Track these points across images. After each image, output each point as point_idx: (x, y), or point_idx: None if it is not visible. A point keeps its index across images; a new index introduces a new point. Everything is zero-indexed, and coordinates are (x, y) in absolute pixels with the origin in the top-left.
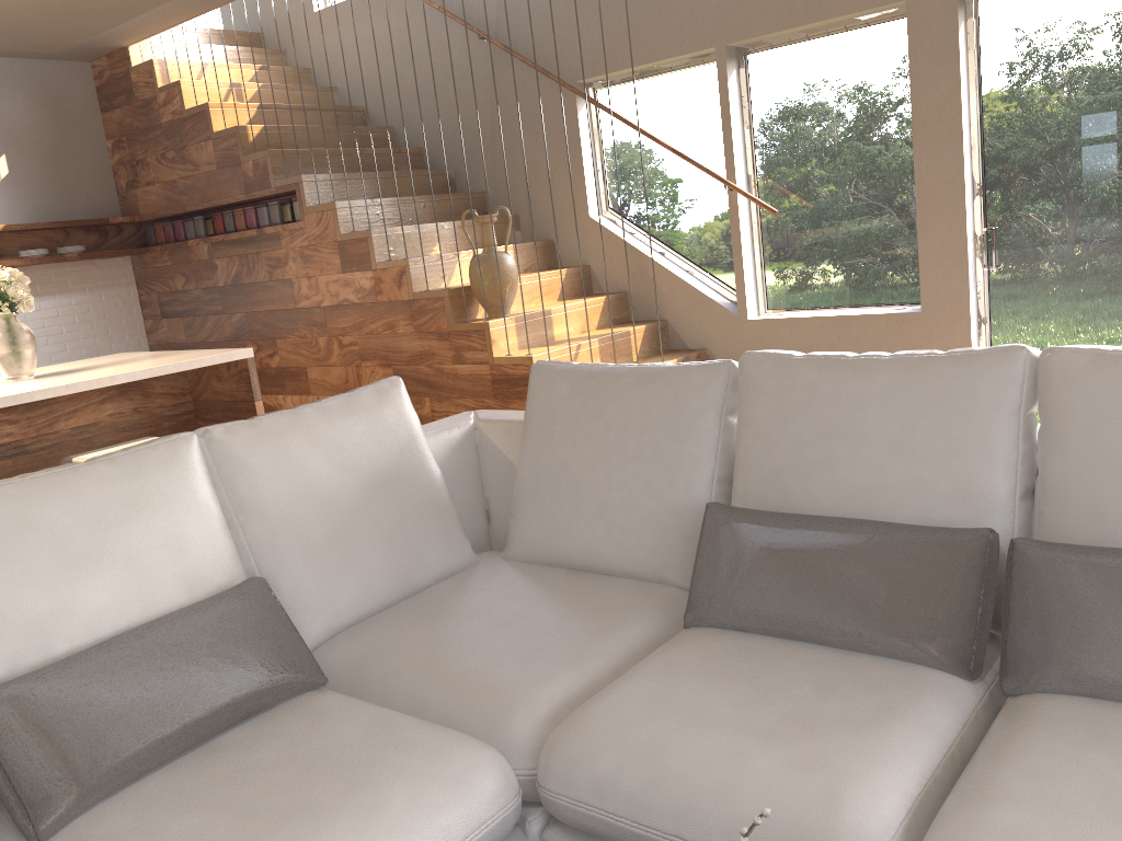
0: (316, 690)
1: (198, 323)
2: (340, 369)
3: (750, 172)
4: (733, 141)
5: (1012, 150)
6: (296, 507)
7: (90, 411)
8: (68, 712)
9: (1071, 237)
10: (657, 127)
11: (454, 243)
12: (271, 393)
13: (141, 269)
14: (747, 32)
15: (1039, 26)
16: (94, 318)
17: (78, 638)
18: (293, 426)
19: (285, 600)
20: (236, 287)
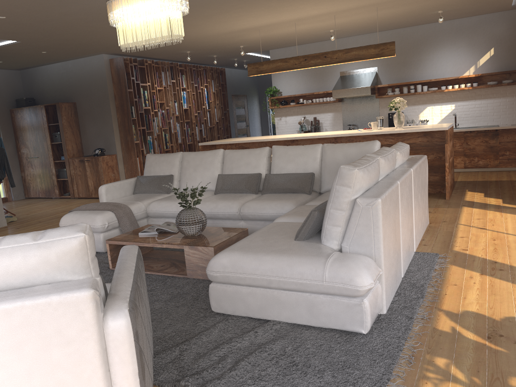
0: (306, 194)
1: None
2: None
3: None
4: None
5: None
6: (330, 163)
7: (413, 139)
8: (271, 180)
9: None
10: None
11: None
12: None
13: None
14: None
15: None
16: (514, 107)
17: (284, 172)
18: (339, 146)
19: (322, 180)
20: None
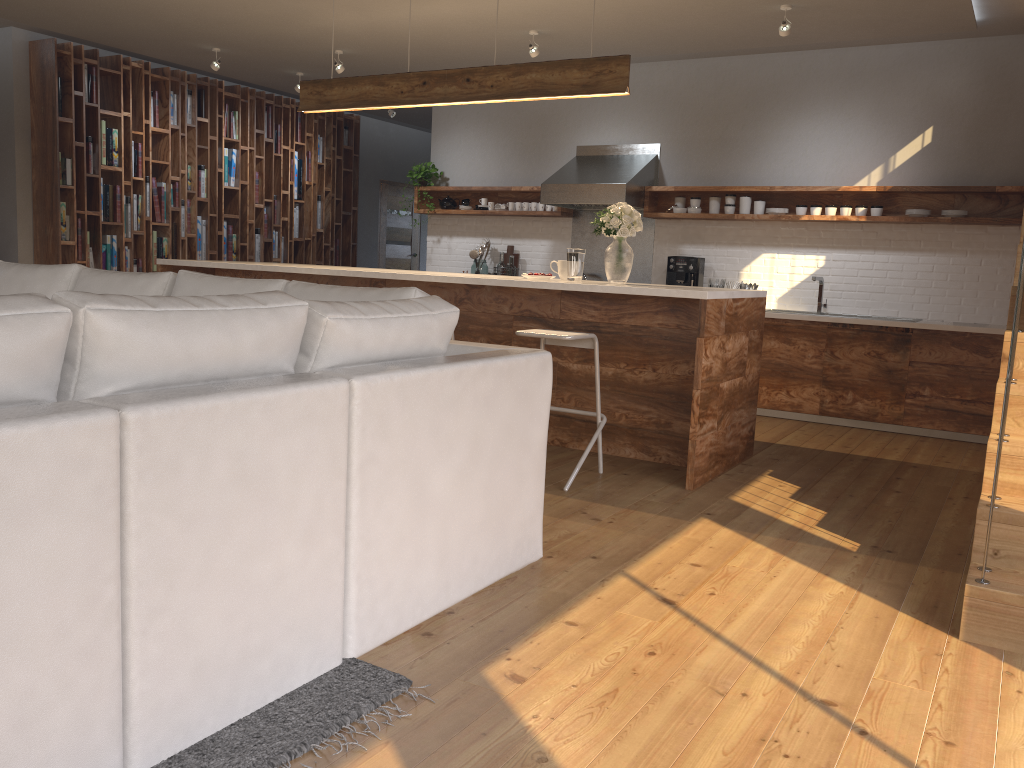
0: None
1: None
2: None
3: None
4: None
5: None
6: None
7: (646, 317)
8: None
9: None
10: None
11: None
12: None
13: None
14: None
15: None
16: (966, 279)
17: None
18: (319, 293)
19: None
20: None
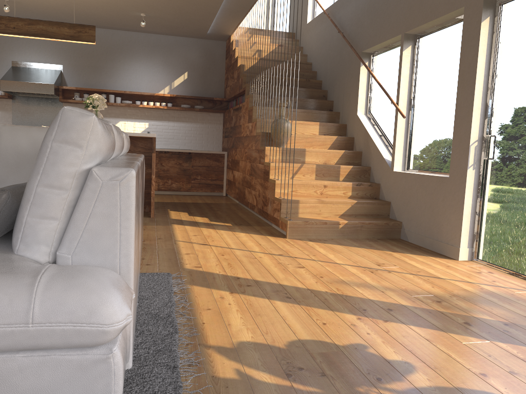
0: None
1: (228, 140)
2: (243, 162)
3: (411, 97)
4: (401, 81)
5: (505, 90)
6: (9, 151)
7: None
8: None
9: (523, 144)
10: (388, 74)
11: (297, 118)
12: (234, 170)
13: (224, 119)
14: (411, 26)
15: (525, 18)
16: (204, 133)
17: None
18: (24, 129)
19: None
20: (234, 127)
